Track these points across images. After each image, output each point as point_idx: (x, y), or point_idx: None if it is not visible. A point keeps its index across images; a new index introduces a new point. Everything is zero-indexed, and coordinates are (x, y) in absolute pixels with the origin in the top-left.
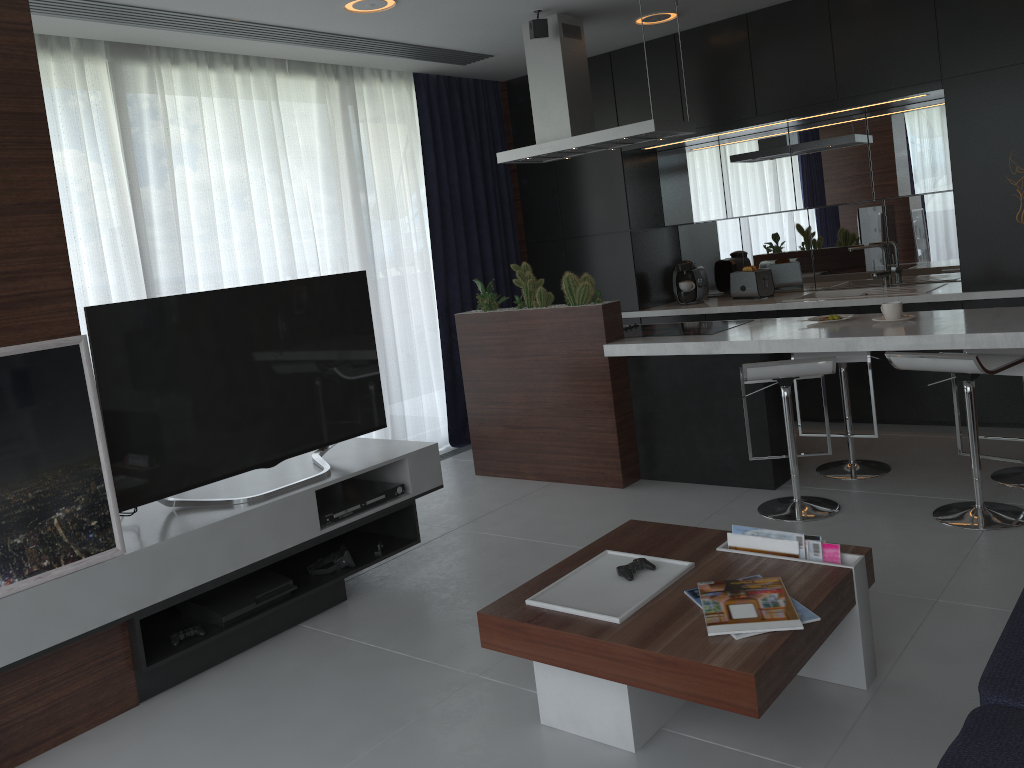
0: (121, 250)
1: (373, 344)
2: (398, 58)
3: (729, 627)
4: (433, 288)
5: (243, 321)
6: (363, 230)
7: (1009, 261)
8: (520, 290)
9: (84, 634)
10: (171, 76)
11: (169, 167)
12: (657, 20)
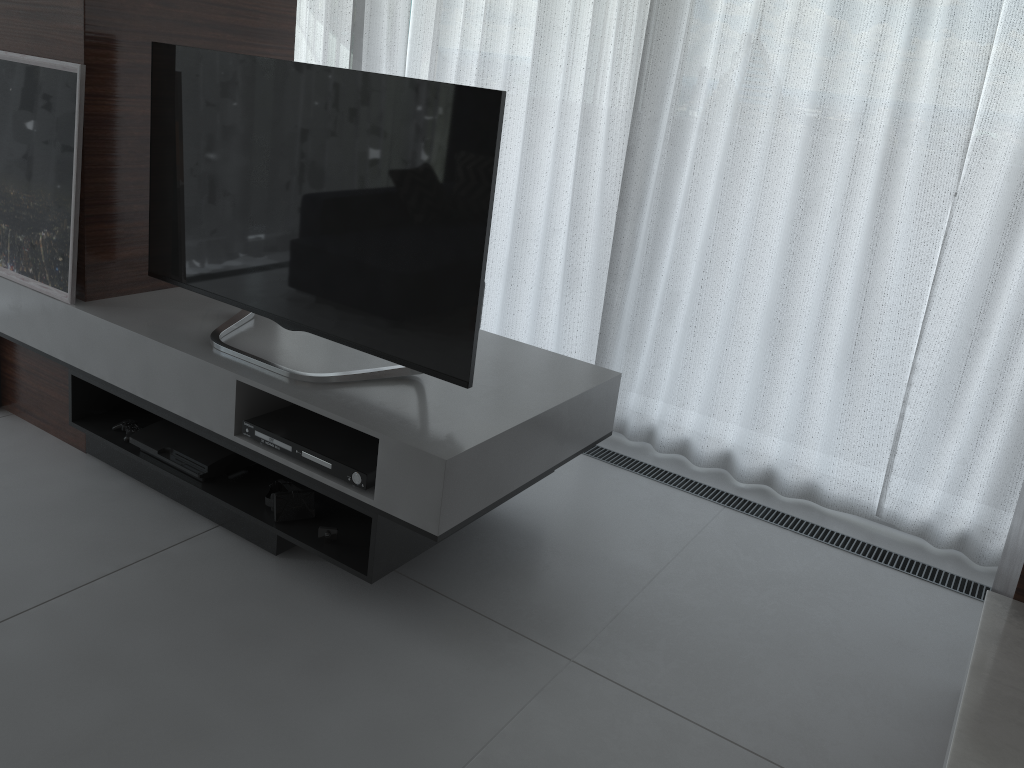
0: (632, 27)
1: (481, 235)
2: None
3: None
4: None
5: (292, 114)
6: None
7: None
8: None
9: (39, 351)
10: None
11: None
12: None
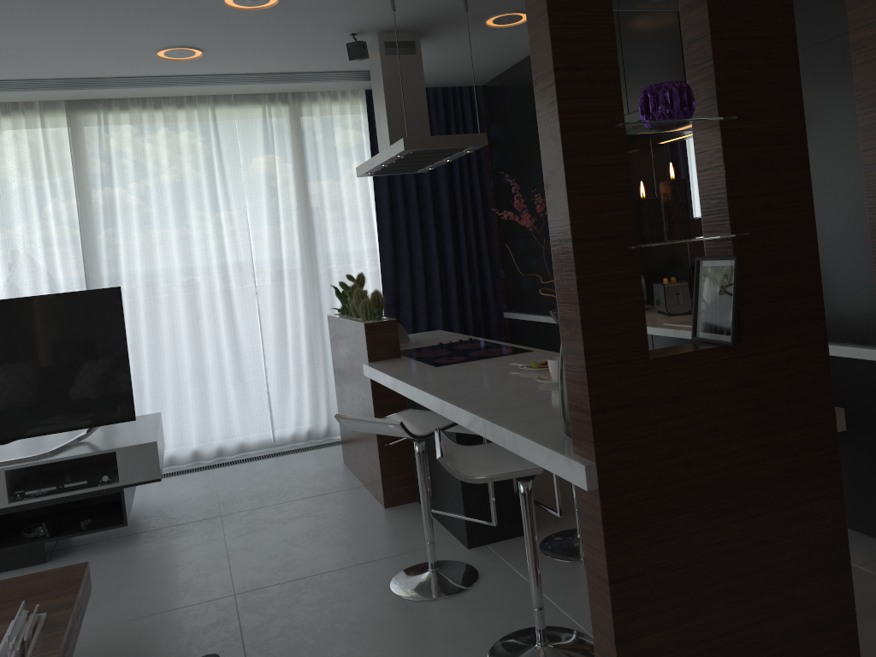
0: (71, 254)
1: (125, 349)
2: (319, 82)
3: None
4: (380, 283)
5: None
6: (303, 233)
7: (847, 306)
8: (491, 285)
9: None
10: (117, 120)
11: (106, 191)
12: (513, 21)
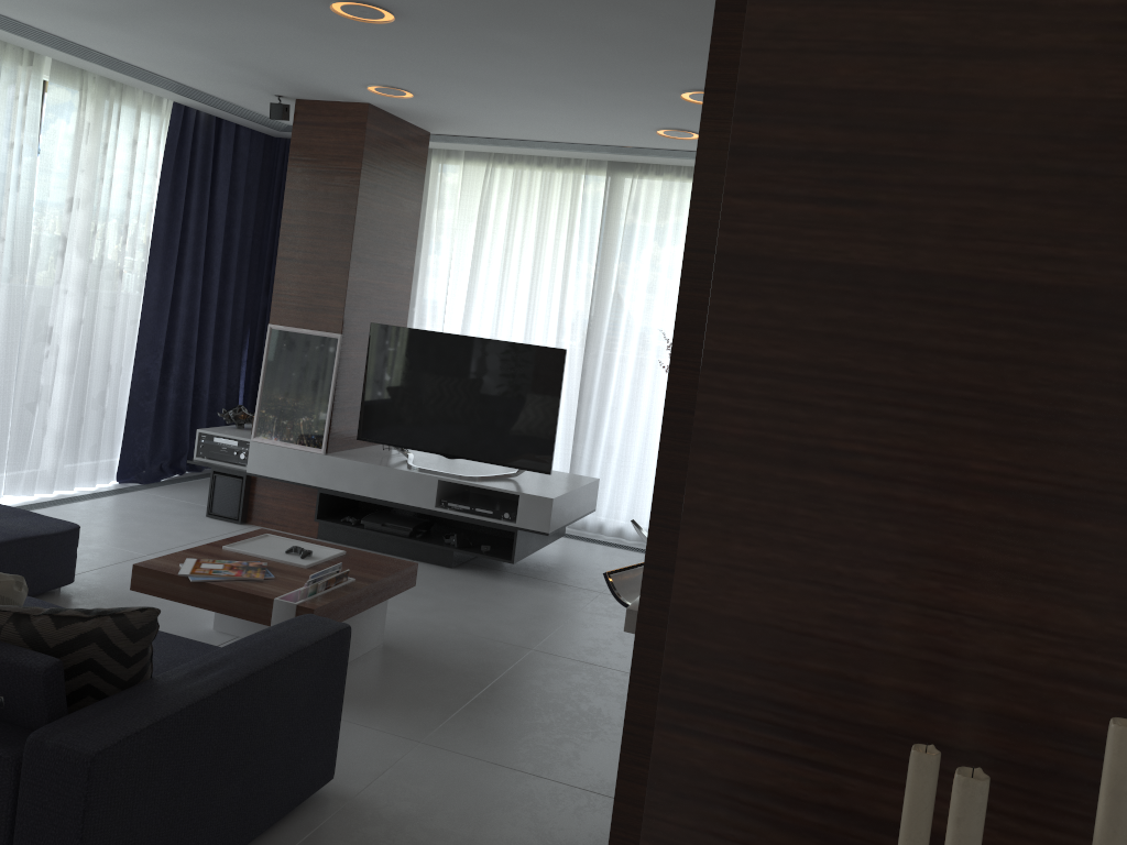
0: (581, 308)
1: (556, 407)
2: None
3: (190, 561)
4: None
5: (457, 358)
6: None
7: None
8: None
9: (295, 482)
10: (648, 184)
11: (621, 253)
12: None
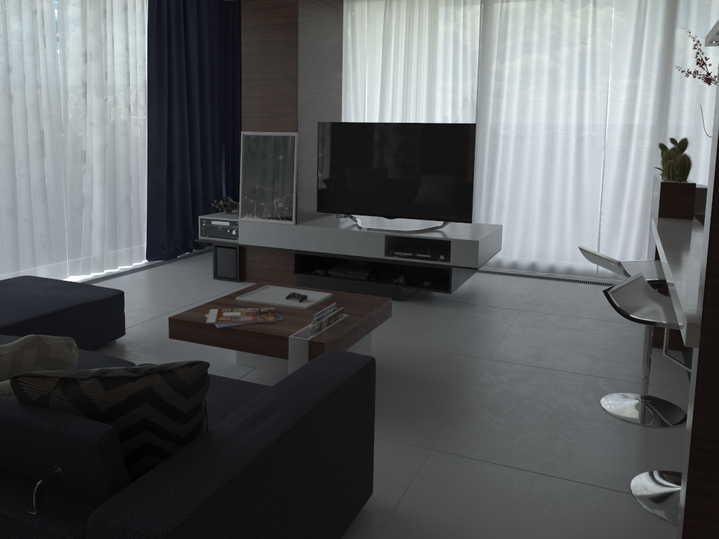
0: (469, 99)
1: (472, 170)
2: None
3: (213, 311)
4: None
5: (388, 141)
6: (658, 99)
7: None
8: None
9: (275, 248)
10: None
11: (498, 52)
12: None
